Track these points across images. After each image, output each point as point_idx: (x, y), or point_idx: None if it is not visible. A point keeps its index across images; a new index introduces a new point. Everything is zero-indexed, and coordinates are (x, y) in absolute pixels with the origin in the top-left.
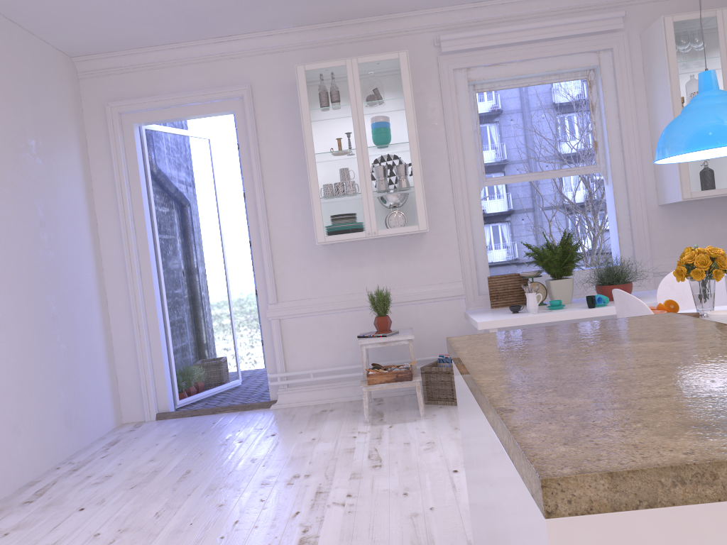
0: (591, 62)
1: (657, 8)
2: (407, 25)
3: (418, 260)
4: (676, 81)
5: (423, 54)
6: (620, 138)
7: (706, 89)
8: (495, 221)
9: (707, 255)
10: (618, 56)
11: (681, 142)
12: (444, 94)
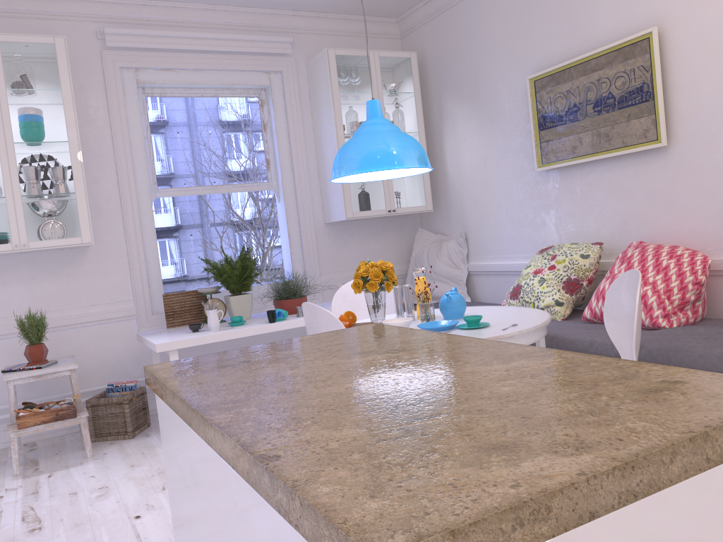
0: (262, 81)
1: (320, 41)
2: (64, 9)
3: (80, 278)
4: (339, 109)
5: (84, 45)
6: (291, 158)
7: (373, 117)
8: (163, 236)
9: (379, 268)
10: (288, 79)
11: (355, 162)
12: (109, 92)
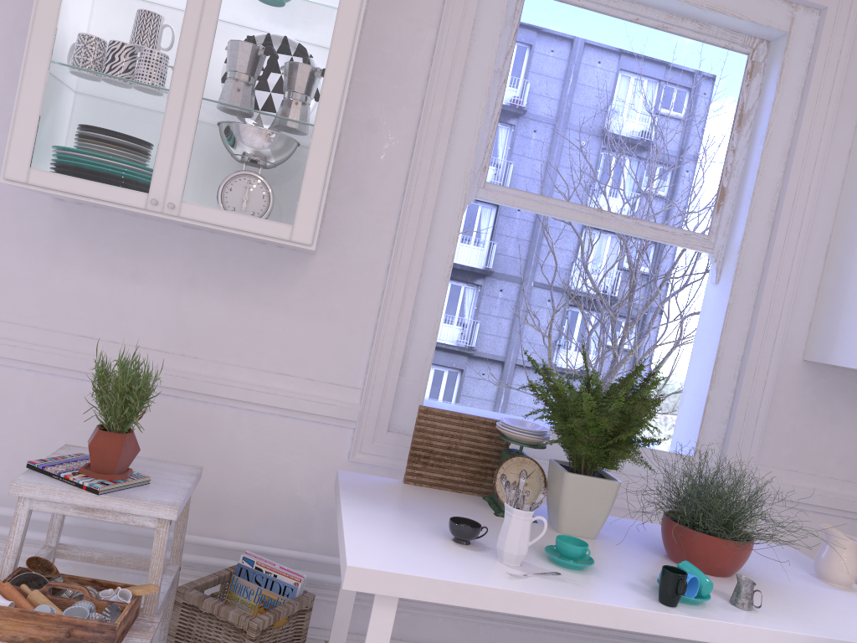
0: (775, 19)
1: None
2: None
3: (277, 311)
4: None
5: None
6: (778, 199)
7: None
8: (459, 279)
9: None
10: (832, 29)
11: None
12: None
